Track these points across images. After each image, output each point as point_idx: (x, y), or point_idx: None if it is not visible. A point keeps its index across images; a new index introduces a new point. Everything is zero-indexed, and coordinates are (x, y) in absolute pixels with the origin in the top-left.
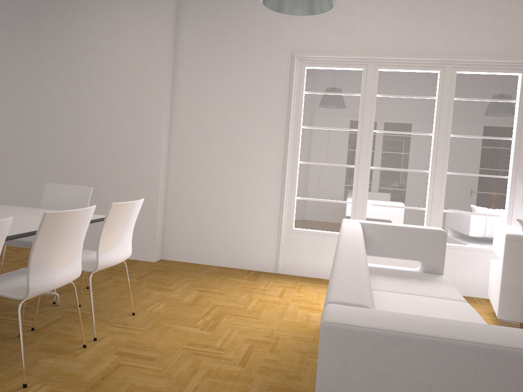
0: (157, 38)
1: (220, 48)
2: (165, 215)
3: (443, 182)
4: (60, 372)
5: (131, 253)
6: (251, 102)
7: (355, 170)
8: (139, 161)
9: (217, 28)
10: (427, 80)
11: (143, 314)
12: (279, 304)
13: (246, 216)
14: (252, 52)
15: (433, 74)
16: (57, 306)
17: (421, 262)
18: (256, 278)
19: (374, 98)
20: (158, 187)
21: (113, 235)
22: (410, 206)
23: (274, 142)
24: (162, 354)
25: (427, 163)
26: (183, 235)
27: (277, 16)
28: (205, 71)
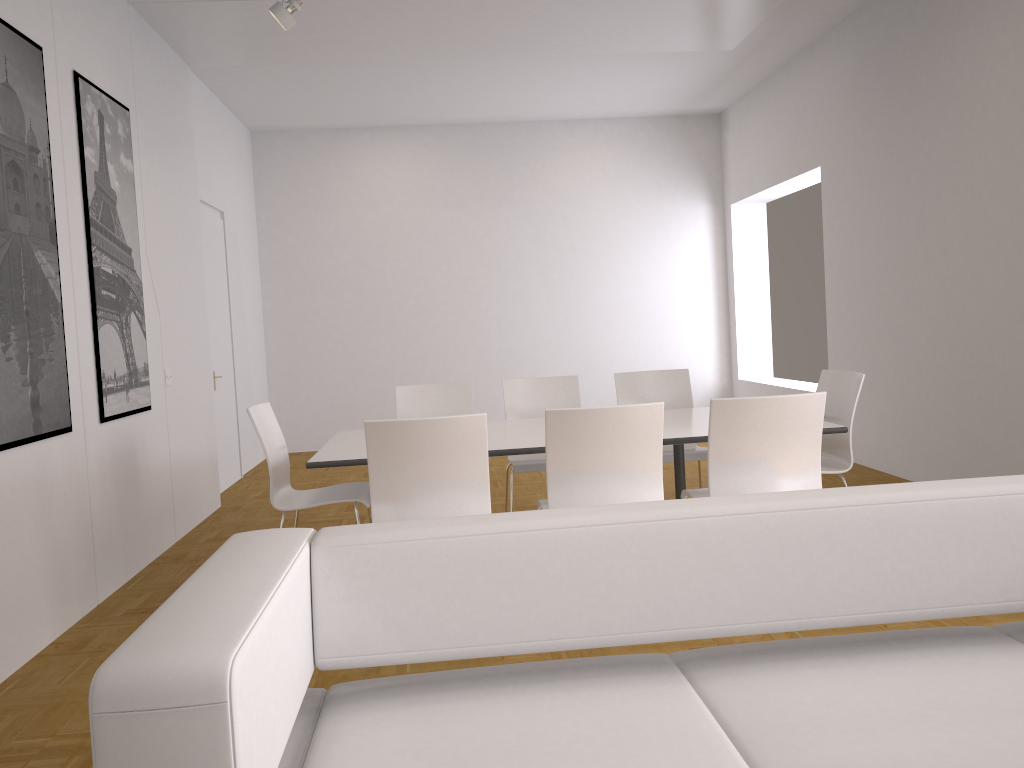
0: None
1: None
2: None
3: None
4: None
5: None
6: None
7: None
8: None
9: None
10: None
11: None
12: None
13: None
14: None
15: None
16: None
17: None
18: None
19: None
20: None
21: (741, 454)
22: None
23: None
24: None
25: None
26: None
27: None
28: None
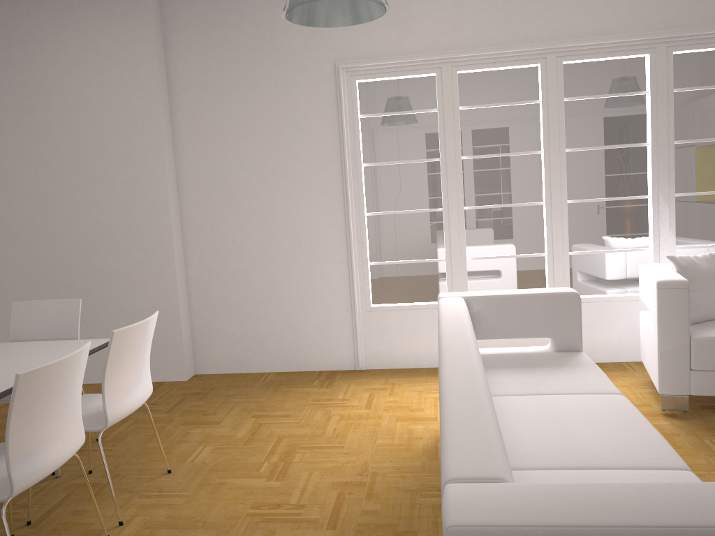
0: (140, 66)
1: (232, 69)
2: (191, 313)
3: (563, 216)
4: None
5: (152, 389)
6: (288, 139)
7: (444, 214)
8: (142, 243)
9: (224, 41)
10: (524, 78)
11: (183, 468)
12: (368, 420)
13: (304, 298)
14: (278, 69)
15: (532, 69)
16: (58, 478)
17: (551, 338)
18: (331, 382)
19: (456, 112)
20: (174, 276)
21: (123, 373)
22: (525, 254)
23: (328, 191)
24: (219, 530)
25: (539, 192)
26: (220, 336)
27: None
28: (215, 104)
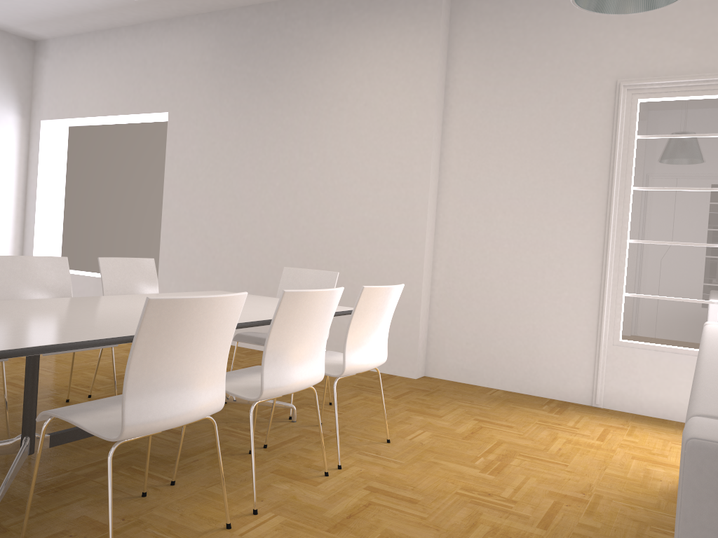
0: (422, 78)
1: (508, 84)
2: (431, 316)
3: None
4: (296, 502)
5: (386, 357)
6: (553, 156)
7: None
8: (397, 241)
9: (504, 57)
10: None
11: (401, 442)
12: (599, 450)
13: (546, 319)
14: (554, 86)
15: None
16: (293, 422)
17: None
18: (562, 410)
19: None
20: (421, 276)
21: (364, 330)
22: None
23: (589, 212)
24: (427, 497)
25: None
26: (454, 343)
27: (593, 30)
28: (486, 117)
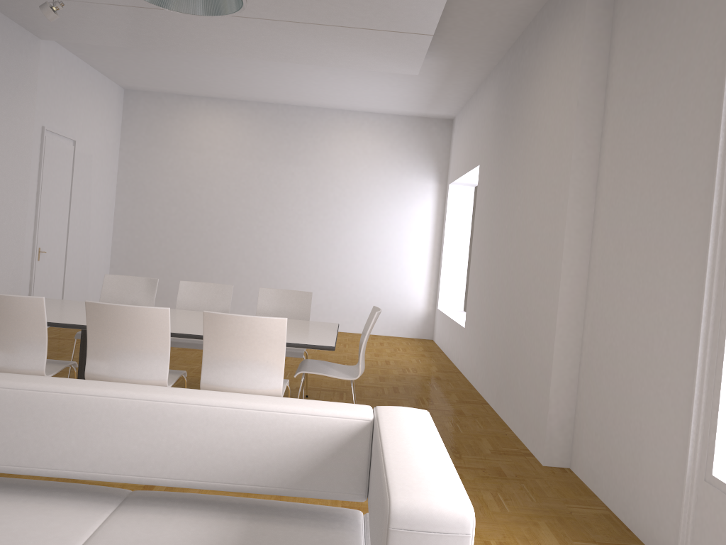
0: (572, 84)
1: (644, 65)
2: (578, 389)
3: None
4: None
5: (277, 390)
6: (671, 159)
7: None
8: (546, 289)
9: (645, 28)
10: None
11: None
12: None
13: (650, 416)
14: (678, 51)
15: None
16: None
17: None
18: None
19: None
20: (554, 334)
21: (225, 353)
22: None
23: (695, 245)
24: None
25: None
26: (588, 431)
27: None
28: (627, 118)
